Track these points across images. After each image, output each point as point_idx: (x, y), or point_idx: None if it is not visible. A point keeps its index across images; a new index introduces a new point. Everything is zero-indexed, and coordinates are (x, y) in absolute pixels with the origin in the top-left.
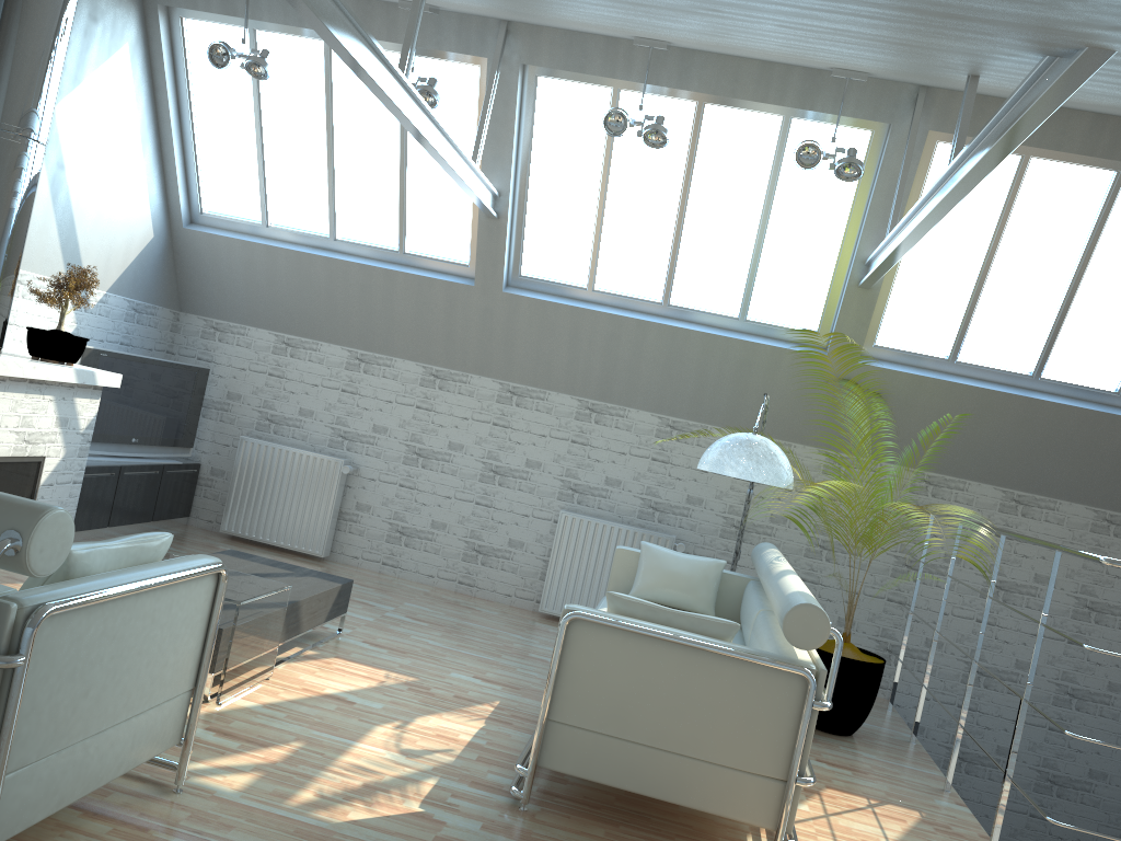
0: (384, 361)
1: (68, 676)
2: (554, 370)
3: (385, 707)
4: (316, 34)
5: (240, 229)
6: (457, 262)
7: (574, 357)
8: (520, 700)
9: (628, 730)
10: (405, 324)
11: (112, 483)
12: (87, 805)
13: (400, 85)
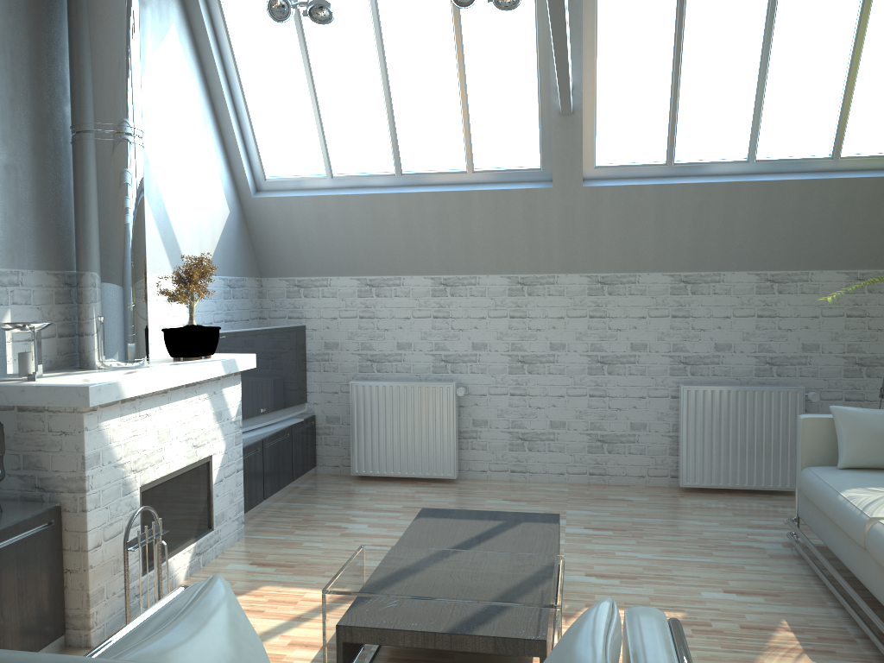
0: (469, 281)
1: None
2: (642, 252)
3: None
4: None
5: (305, 186)
6: (528, 168)
7: (662, 235)
8: (798, 611)
9: None
10: (485, 241)
11: (259, 458)
12: None
13: None
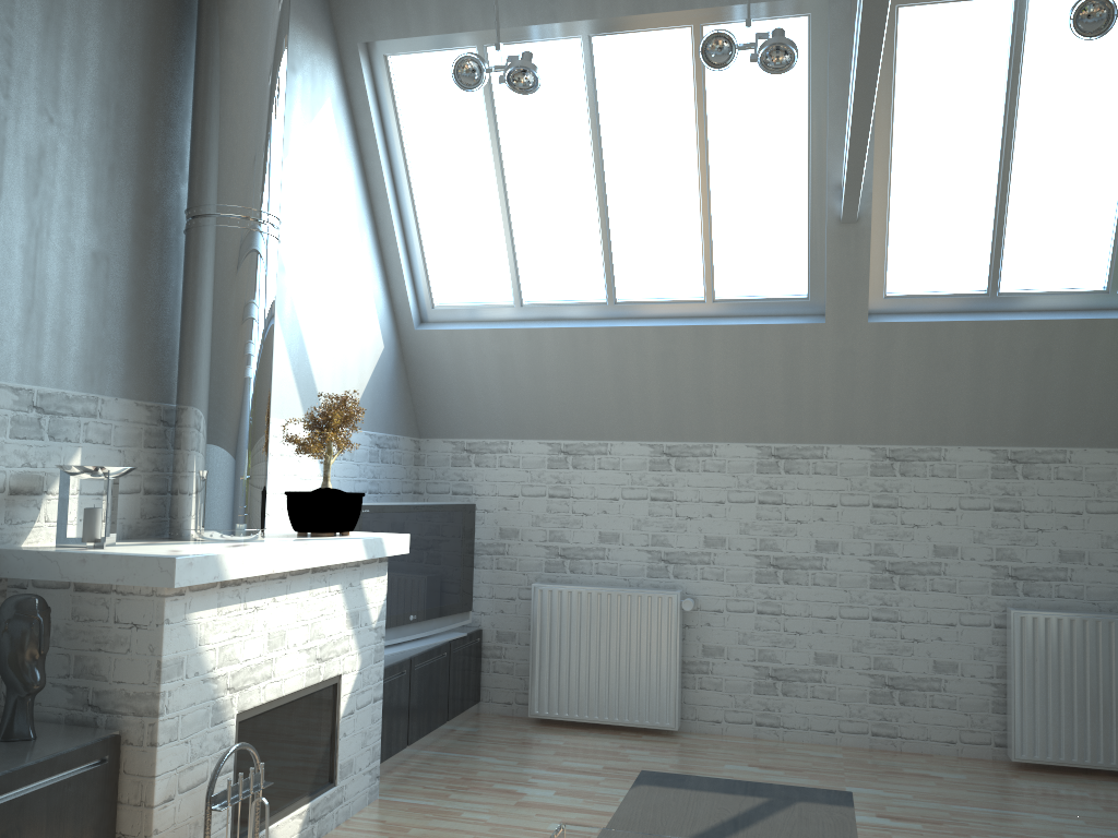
0: (702, 450)
1: None
2: (951, 416)
3: None
4: (571, 30)
5: (486, 316)
6: (789, 297)
7: (980, 392)
8: None
9: None
10: (727, 395)
11: (404, 684)
12: None
13: None
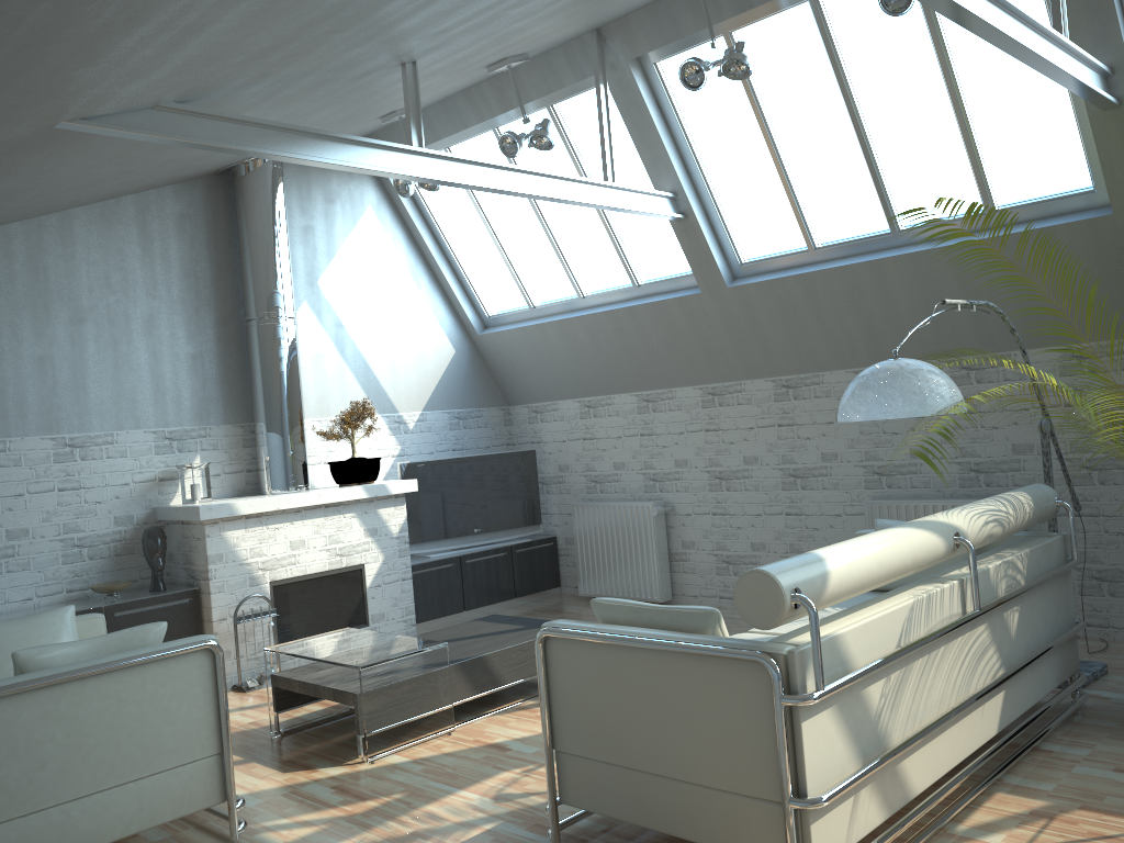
0: (666, 395)
1: (8, 754)
2: (815, 349)
3: (538, 751)
4: (485, 127)
5: (517, 318)
6: (683, 275)
7: (826, 328)
8: None
9: (622, 755)
10: (666, 353)
11: (455, 572)
12: None
13: (413, 155)
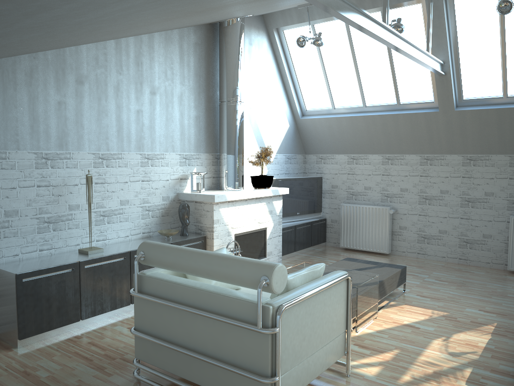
0: (400, 157)
1: (295, 332)
2: (491, 143)
3: (435, 330)
4: None
5: (323, 113)
6: (427, 101)
7: (502, 134)
8: (508, 321)
9: None
10: (406, 138)
11: (293, 233)
12: (312, 382)
13: (385, 30)
